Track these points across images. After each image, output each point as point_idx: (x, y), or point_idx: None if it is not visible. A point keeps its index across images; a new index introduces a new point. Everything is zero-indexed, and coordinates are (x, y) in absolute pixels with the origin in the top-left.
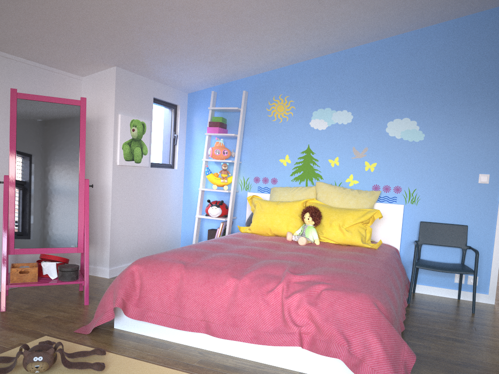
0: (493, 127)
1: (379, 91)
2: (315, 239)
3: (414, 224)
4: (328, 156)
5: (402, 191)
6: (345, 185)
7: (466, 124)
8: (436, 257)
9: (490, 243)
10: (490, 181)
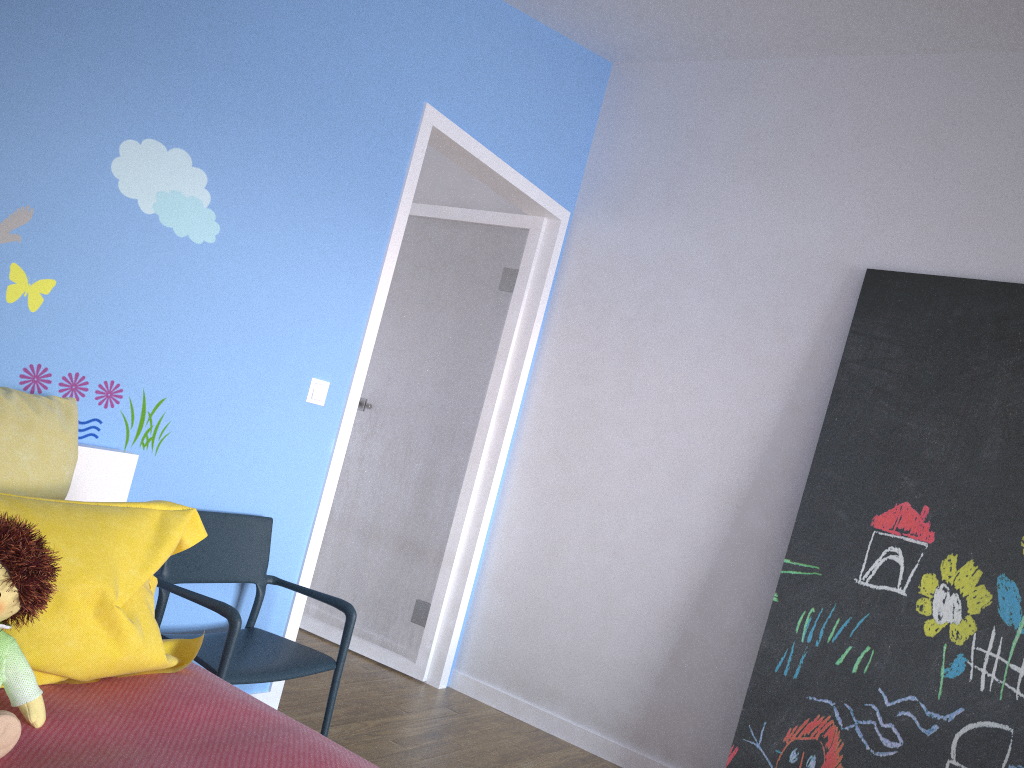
0: (359, 264)
1: (117, 6)
2: (30, 701)
3: None
4: None
5: (123, 401)
6: None
7: (315, 234)
8: (178, 614)
9: (298, 560)
10: (327, 400)
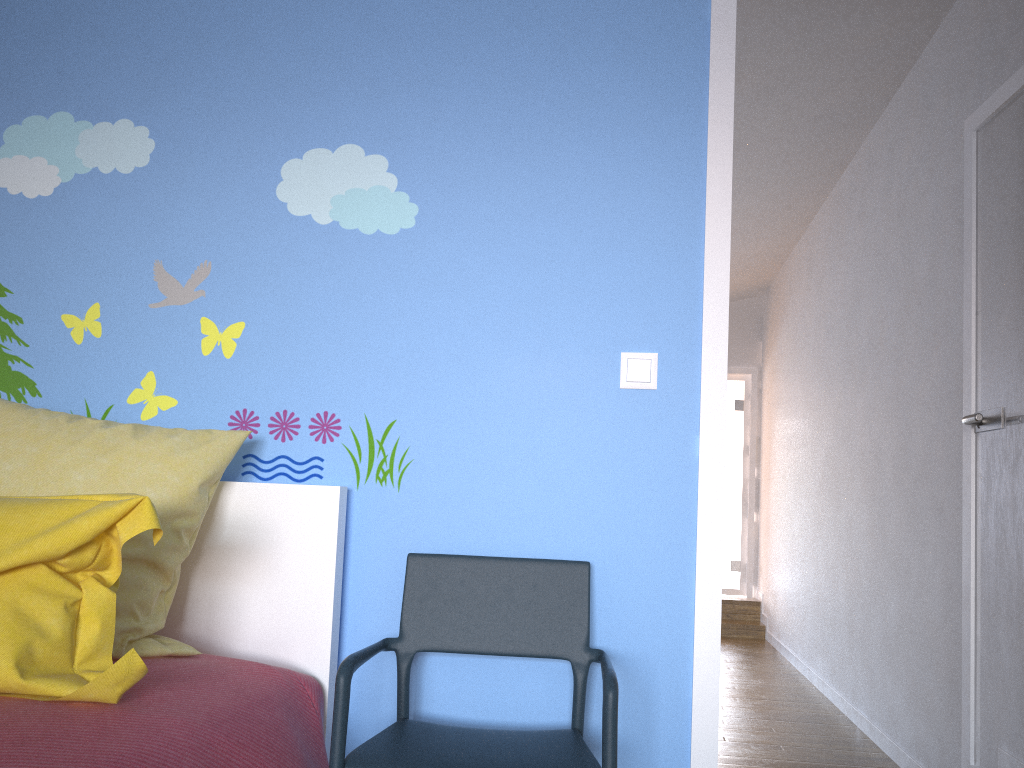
0: (660, 174)
1: (250, 47)
2: None
3: (395, 569)
4: (61, 302)
5: (343, 432)
6: (126, 417)
7: (565, 164)
8: (484, 704)
9: (682, 633)
10: (663, 380)
